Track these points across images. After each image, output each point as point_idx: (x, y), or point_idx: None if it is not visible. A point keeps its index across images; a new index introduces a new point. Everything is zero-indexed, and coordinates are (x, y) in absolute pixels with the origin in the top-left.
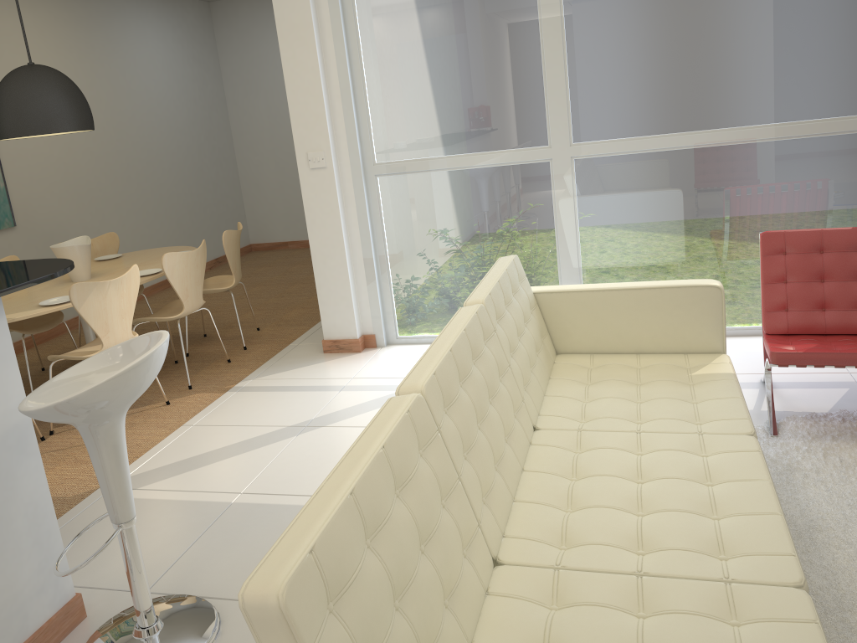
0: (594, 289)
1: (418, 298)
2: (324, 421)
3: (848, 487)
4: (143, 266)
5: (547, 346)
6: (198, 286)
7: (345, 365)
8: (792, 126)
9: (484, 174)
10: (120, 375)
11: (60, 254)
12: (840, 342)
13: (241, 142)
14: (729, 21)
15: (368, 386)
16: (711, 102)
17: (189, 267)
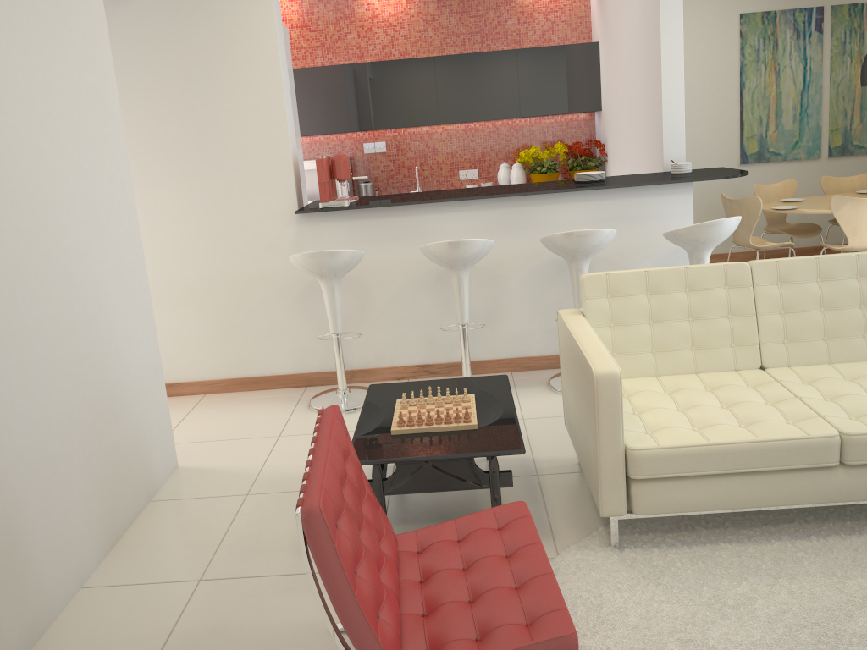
0: None
1: None
2: None
3: None
4: None
5: None
6: None
7: None
8: None
9: None
10: (690, 227)
11: None
12: None
13: None
14: None
15: None
16: None
17: None
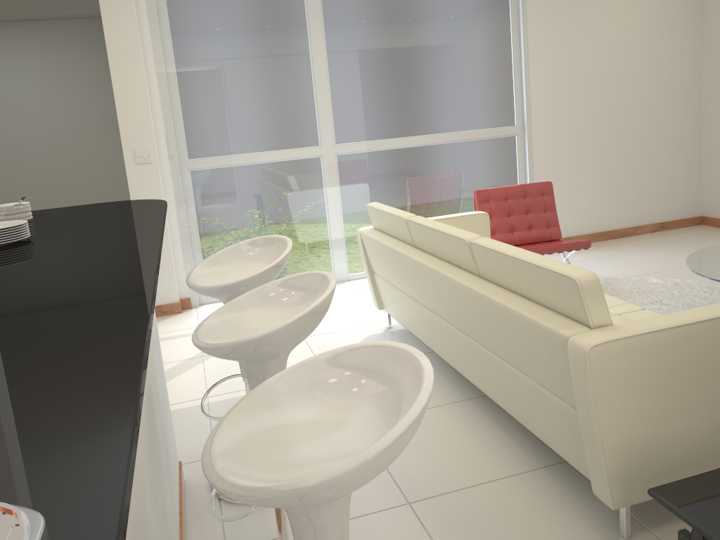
0: None
1: None
2: None
3: None
4: None
5: None
6: None
7: (180, 321)
8: (461, 134)
9: (274, 167)
10: (288, 253)
11: None
12: (528, 246)
13: None
14: (424, 70)
15: None
16: (417, 119)
17: None
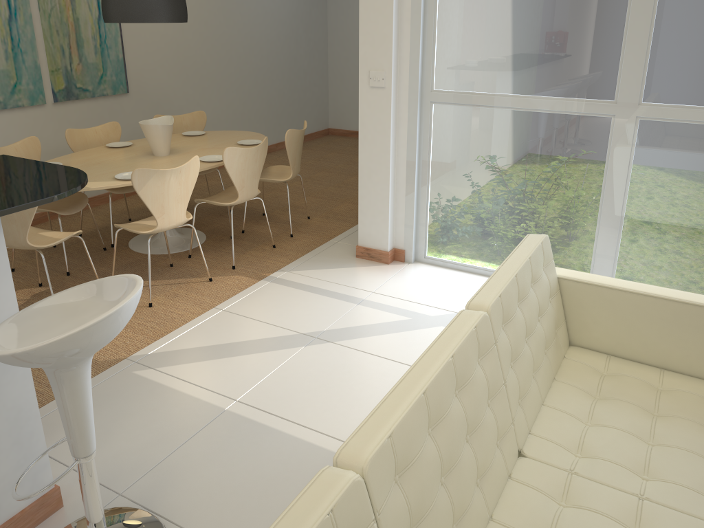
0: (628, 290)
1: (450, 225)
2: (333, 336)
3: None
4: (215, 150)
5: (560, 338)
6: (255, 179)
7: (370, 275)
8: None
9: (539, 119)
10: (68, 338)
11: (145, 131)
12: None
13: (334, 38)
14: None
15: (384, 305)
16: None
17: (248, 161)
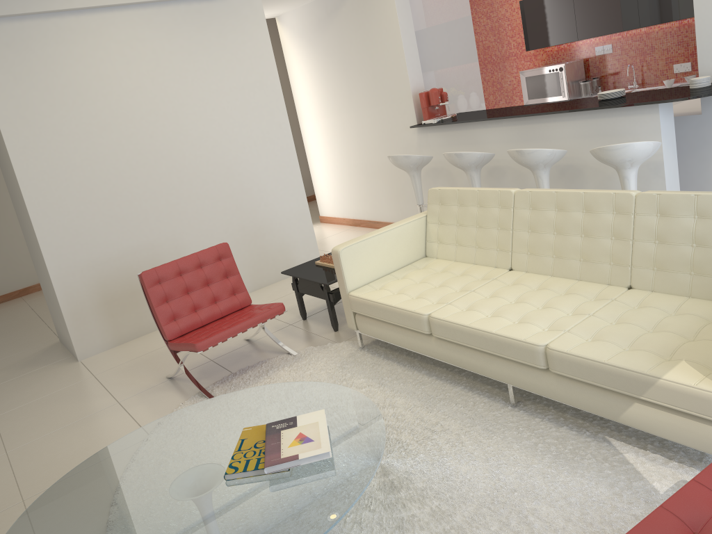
0: None
1: None
2: None
3: (595, 517)
4: None
5: None
6: None
7: None
8: None
9: None
10: (592, 150)
11: None
12: None
13: None
14: None
15: None
16: None
17: None
